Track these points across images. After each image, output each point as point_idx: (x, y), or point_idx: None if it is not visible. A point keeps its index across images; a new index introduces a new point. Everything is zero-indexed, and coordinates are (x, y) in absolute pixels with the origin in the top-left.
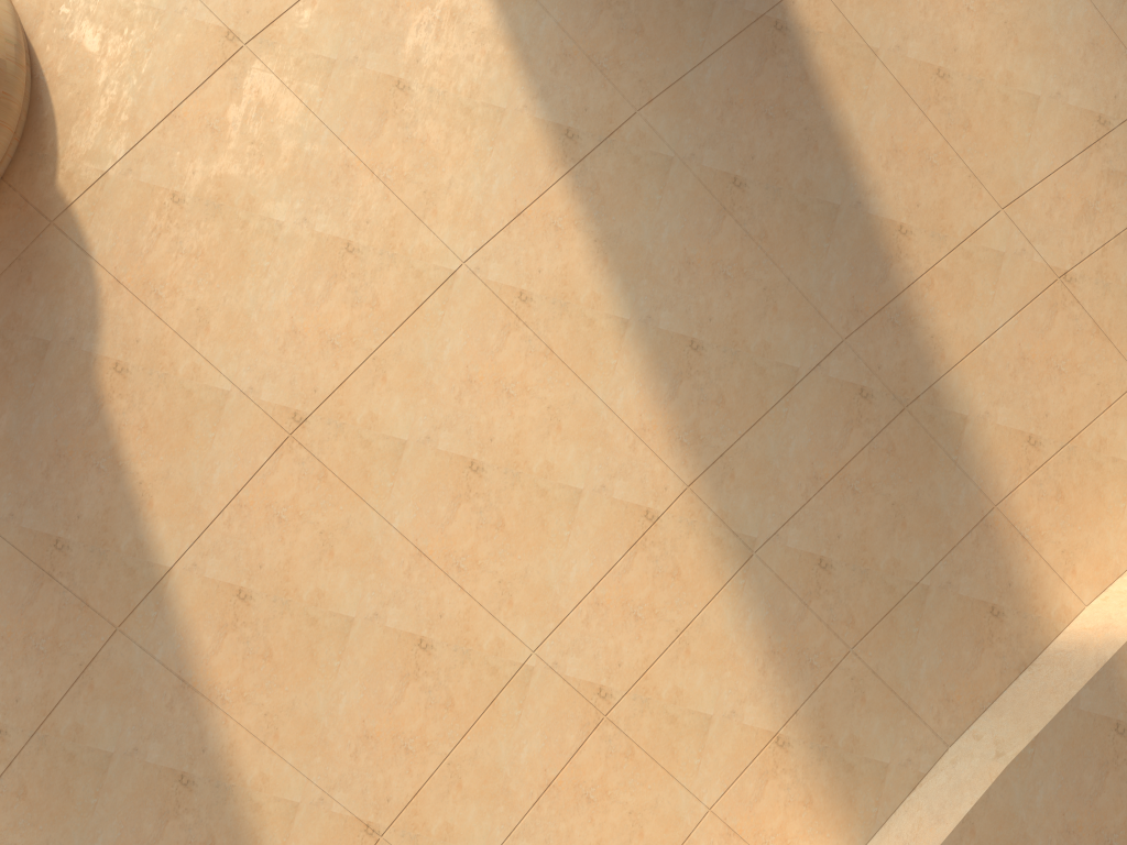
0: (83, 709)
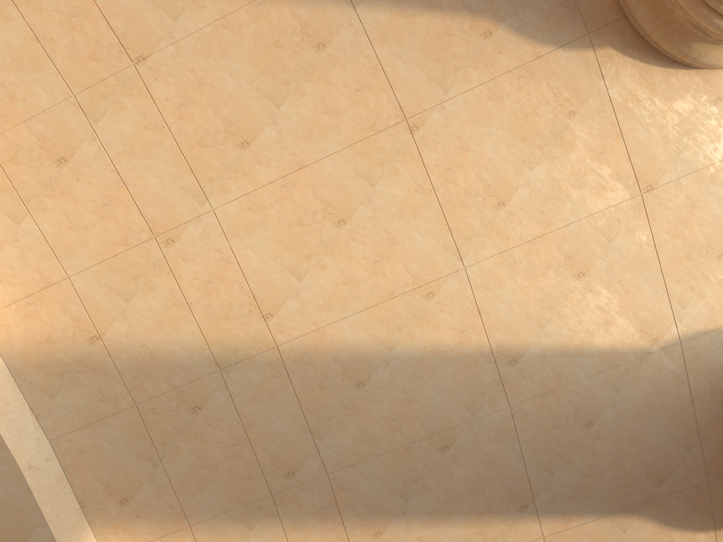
0: None
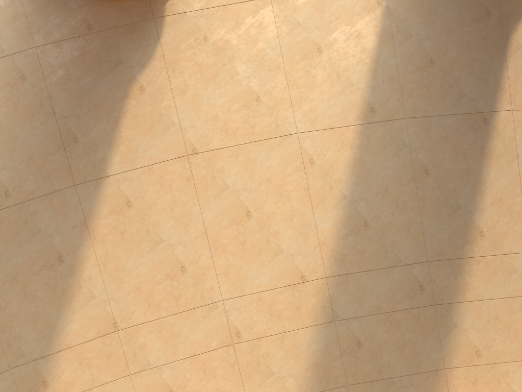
0: (42, 206)
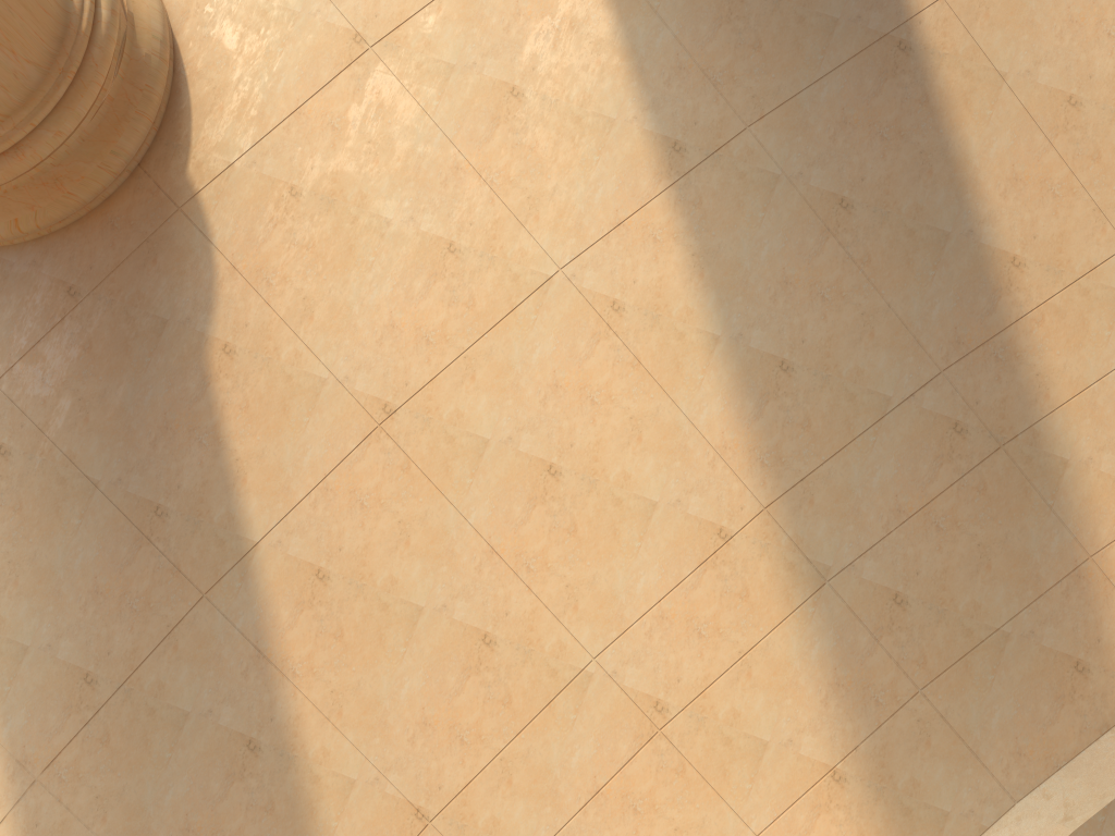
0: (166, 667)
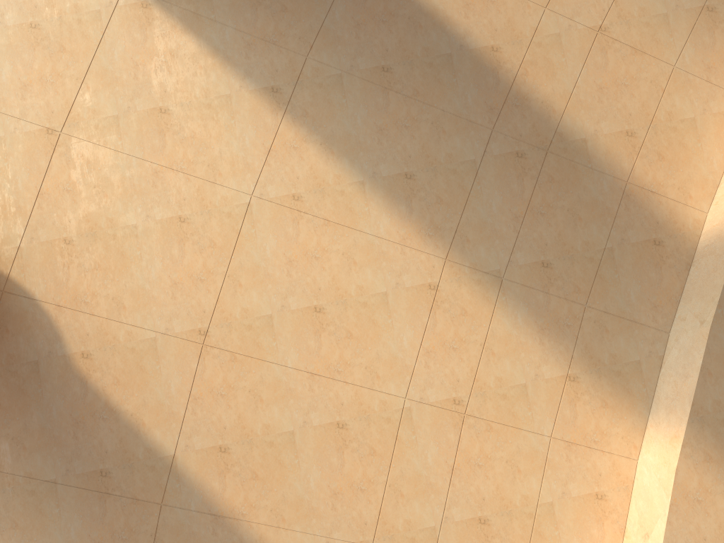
0: None
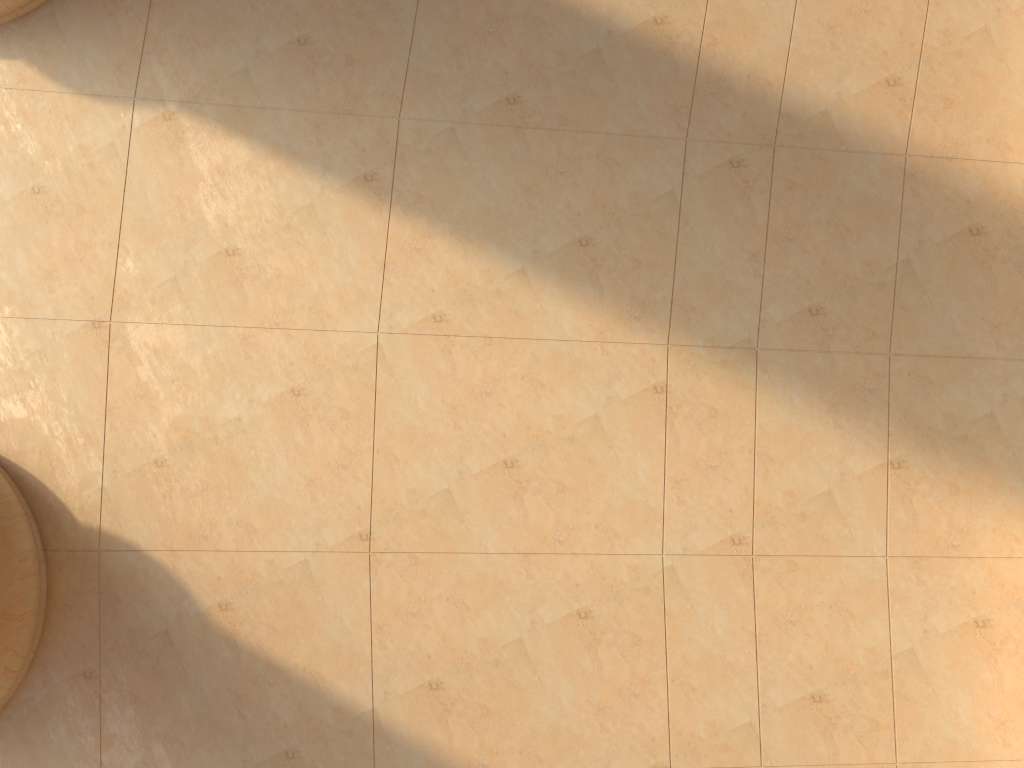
0: None
